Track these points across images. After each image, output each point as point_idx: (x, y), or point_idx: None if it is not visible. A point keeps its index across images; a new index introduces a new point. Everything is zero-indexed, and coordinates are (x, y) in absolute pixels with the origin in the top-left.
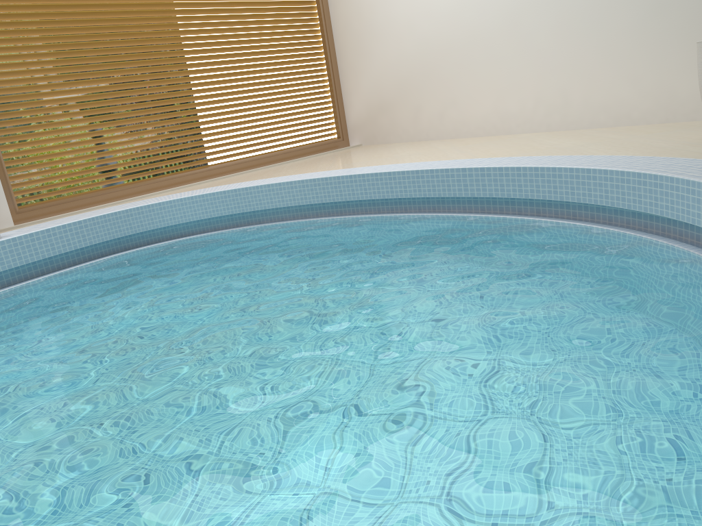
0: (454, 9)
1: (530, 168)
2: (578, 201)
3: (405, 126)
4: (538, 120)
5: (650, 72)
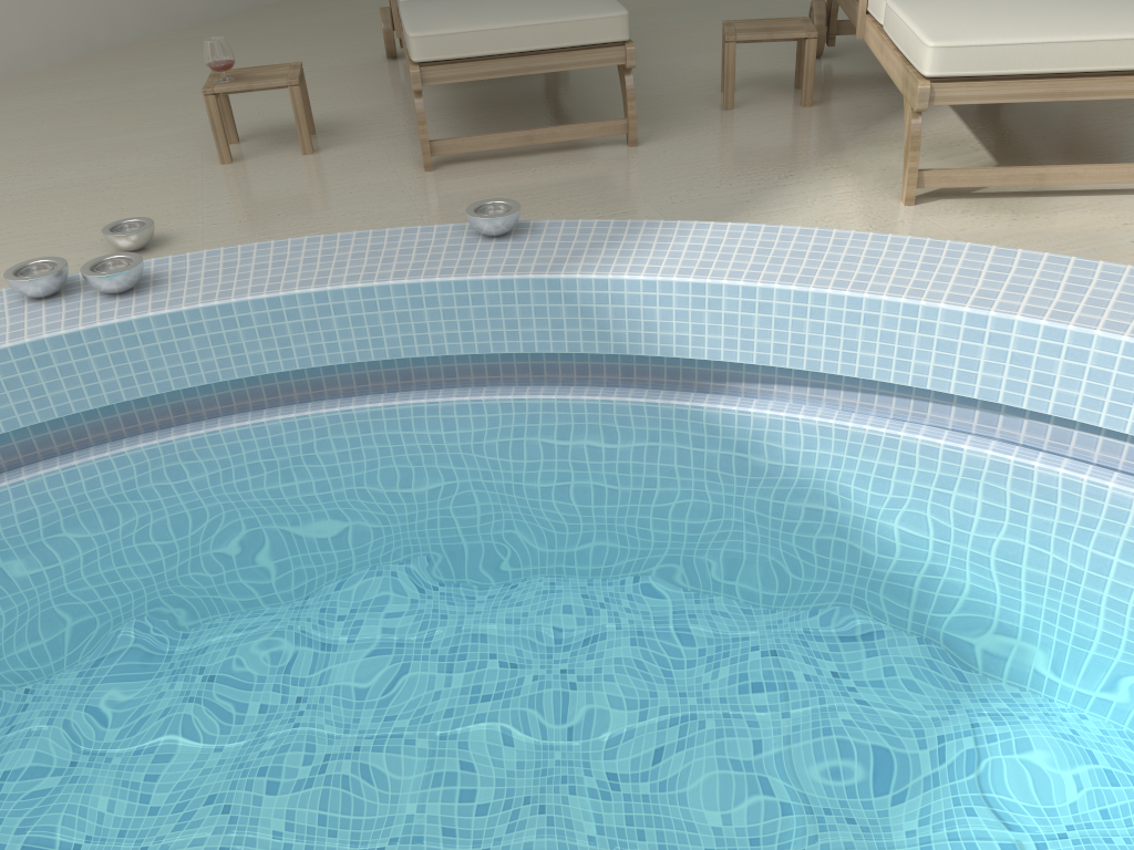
0: None
1: None
2: None
3: None
4: None
5: None
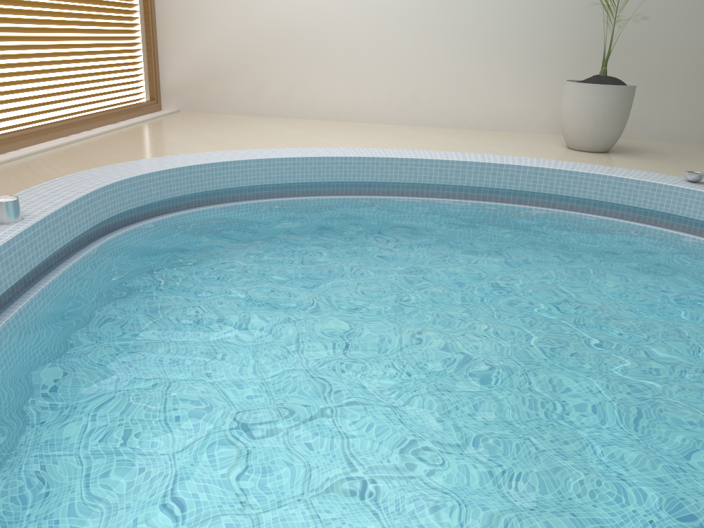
0: None
1: (531, 167)
2: (572, 195)
3: (242, 99)
4: (389, 113)
5: (486, 90)
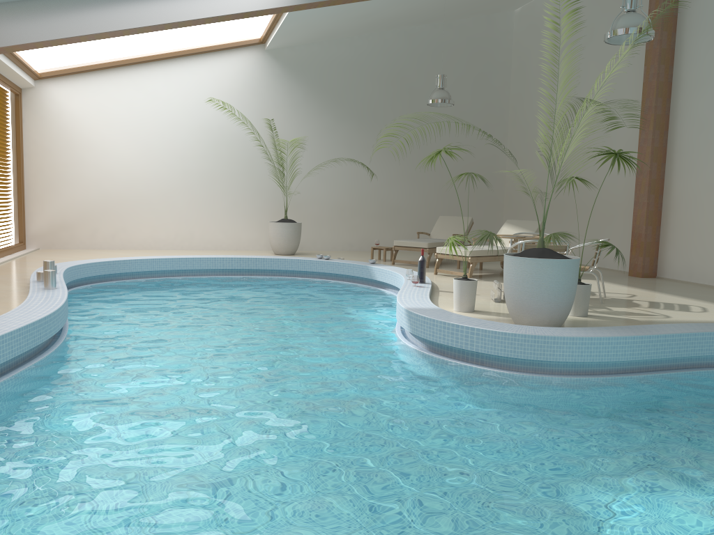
0: (130, 181)
1: (254, 258)
2: (273, 269)
3: (83, 239)
4: (176, 243)
5: (231, 228)
